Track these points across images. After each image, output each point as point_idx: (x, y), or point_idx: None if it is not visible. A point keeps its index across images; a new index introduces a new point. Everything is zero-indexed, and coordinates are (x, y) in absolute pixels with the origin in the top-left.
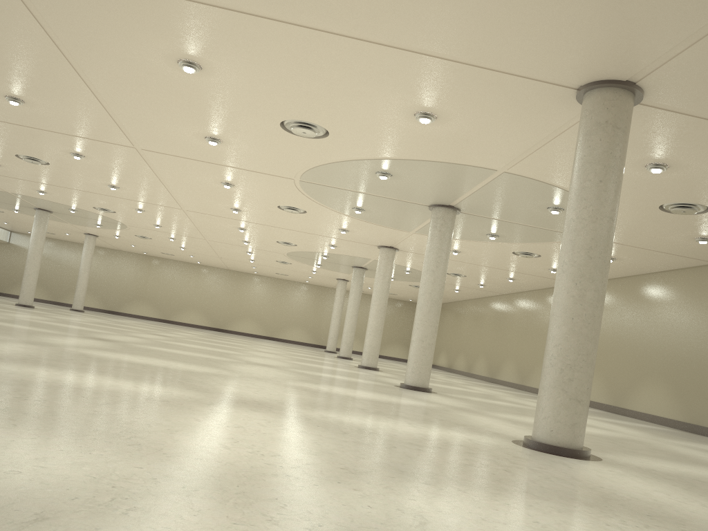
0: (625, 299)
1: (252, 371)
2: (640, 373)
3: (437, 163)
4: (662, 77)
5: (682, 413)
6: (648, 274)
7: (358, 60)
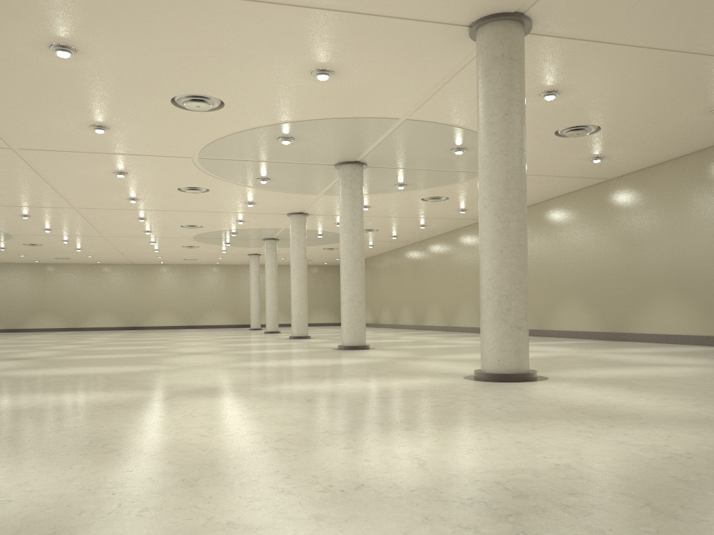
0: (532, 227)
1: (189, 361)
2: (557, 294)
3: (339, 120)
4: (547, 5)
5: (600, 324)
6: (550, 200)
7: (247, 22)
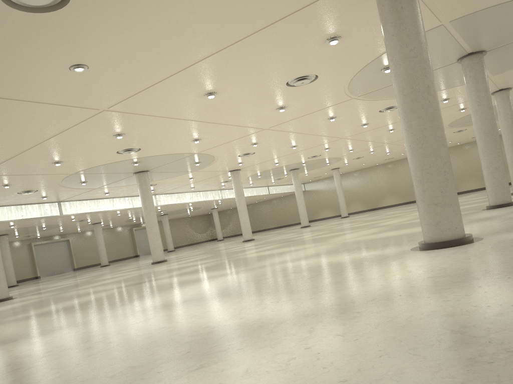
0: None
1: (345, 237)
2: None
3: None
4: None
5: None
6: None
7: (252, 48)
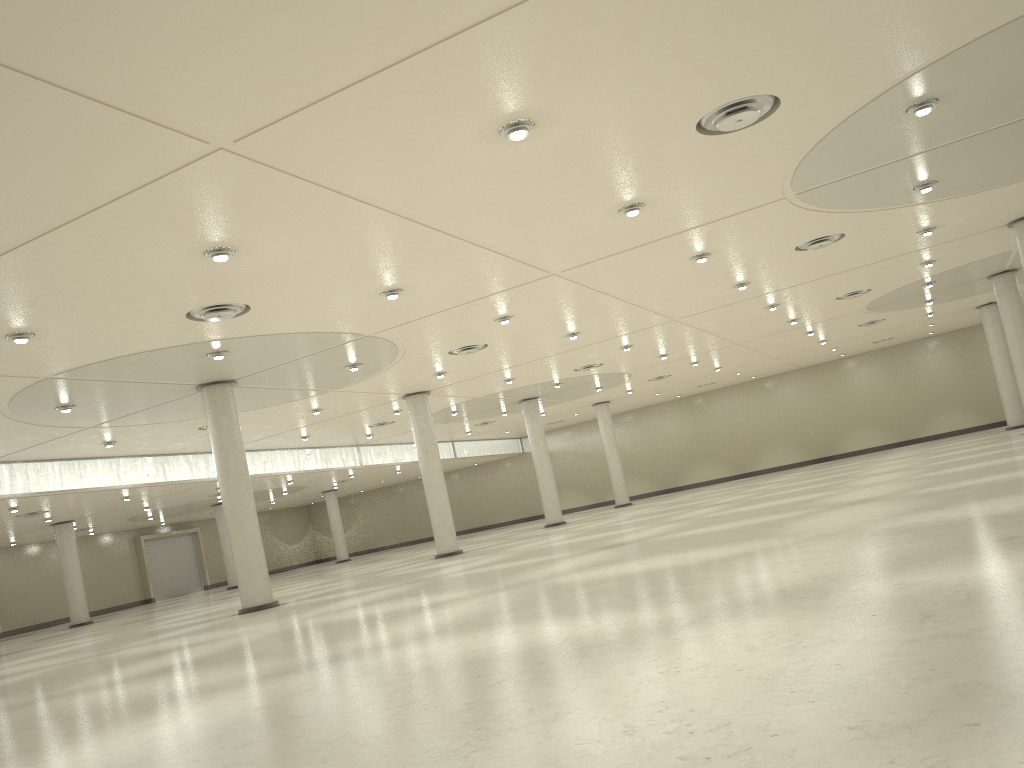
0: None
1: (826, 523)
2: None
3: (1006, 28)
4: None
5: None
6: None
7: None
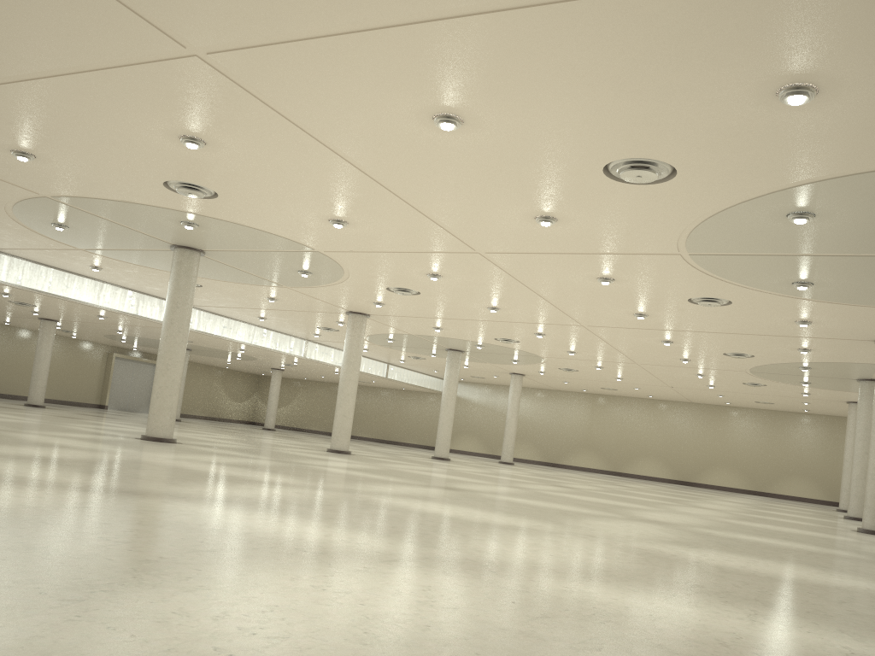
0: None
1: (605, 527)
2: None
3: None
4: None
5: None
6: None
7: (630, 31)
